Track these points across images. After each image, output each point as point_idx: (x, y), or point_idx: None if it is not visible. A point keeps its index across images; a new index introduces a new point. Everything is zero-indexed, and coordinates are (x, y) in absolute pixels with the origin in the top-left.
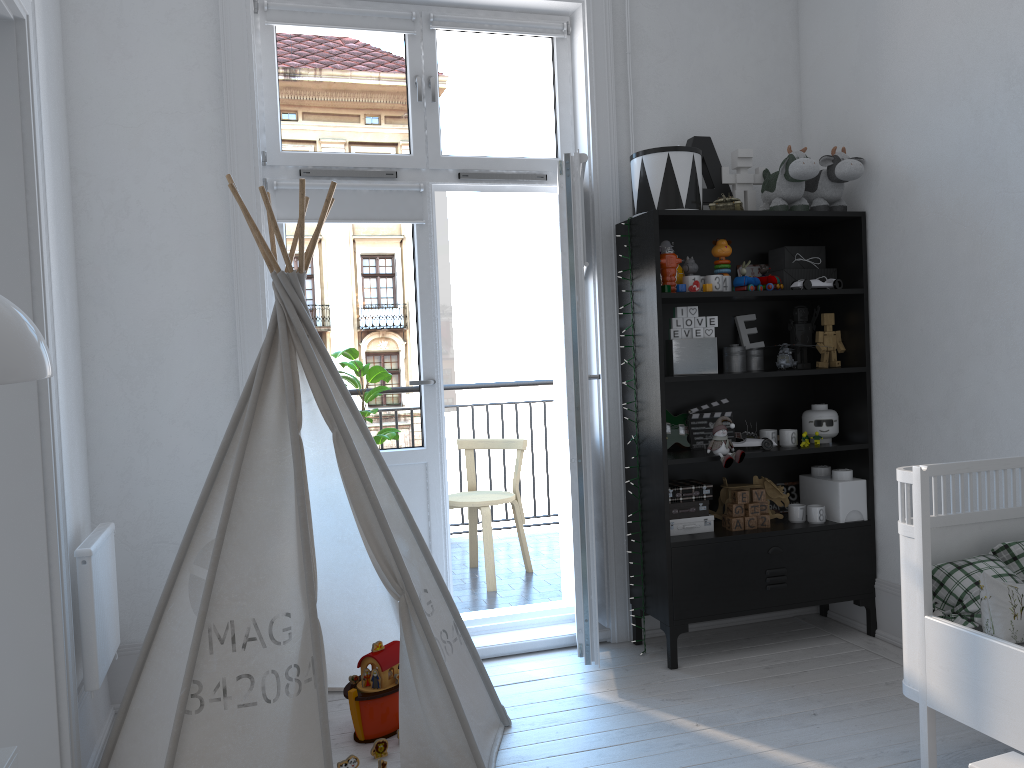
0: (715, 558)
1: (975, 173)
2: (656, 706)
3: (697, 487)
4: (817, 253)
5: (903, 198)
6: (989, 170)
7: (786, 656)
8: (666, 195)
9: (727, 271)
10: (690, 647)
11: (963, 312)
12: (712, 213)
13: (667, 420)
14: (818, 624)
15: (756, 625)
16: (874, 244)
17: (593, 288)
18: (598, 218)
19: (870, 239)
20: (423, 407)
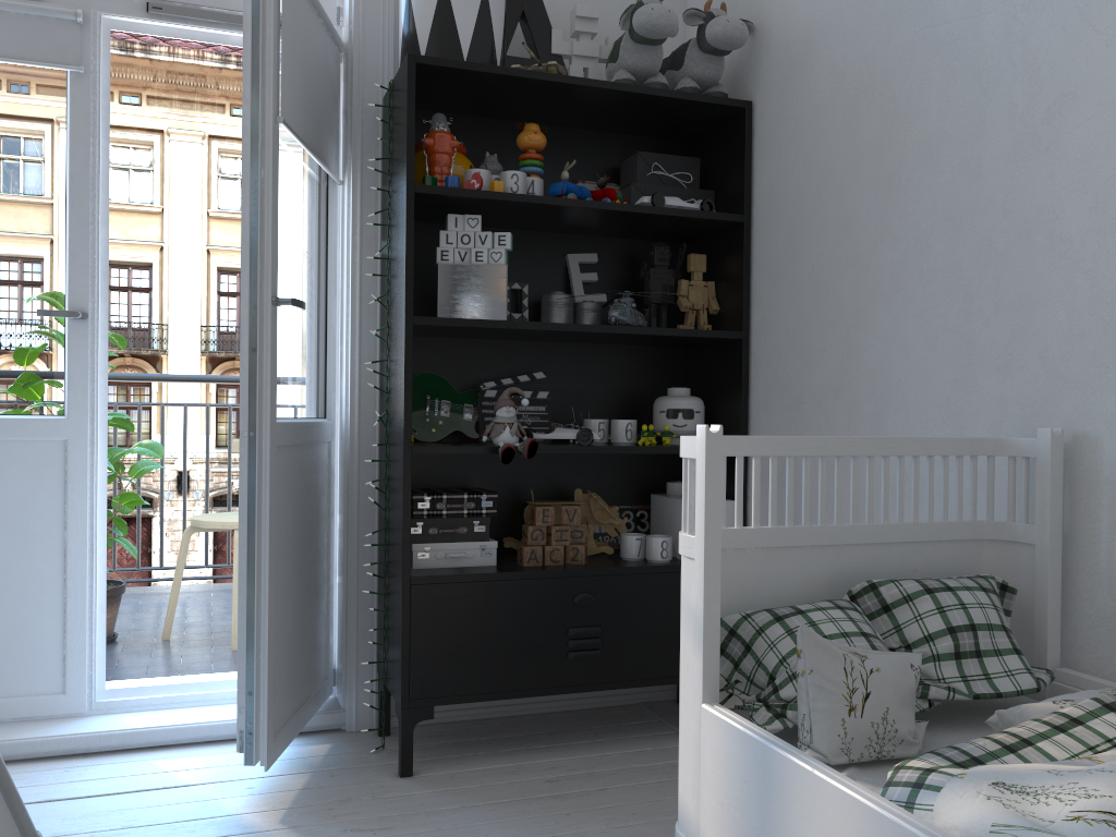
0: (485, 605)
1: (889, 8)
2: None
3: (472, 496)
4: (688, 167)
5: (798, 71)
6: None
7: (591, 763)
8: (438, 40)
9: (536, 170)
10: (457, 743)
11: (866, 231)
12: (507, 72)
13: (447, 397)
14: (667, 716)
15: (578, 714)
16: (761, 148)
17: (347, 193)
18: (358, 87)
19: (757, 142)
20: (66, 354)
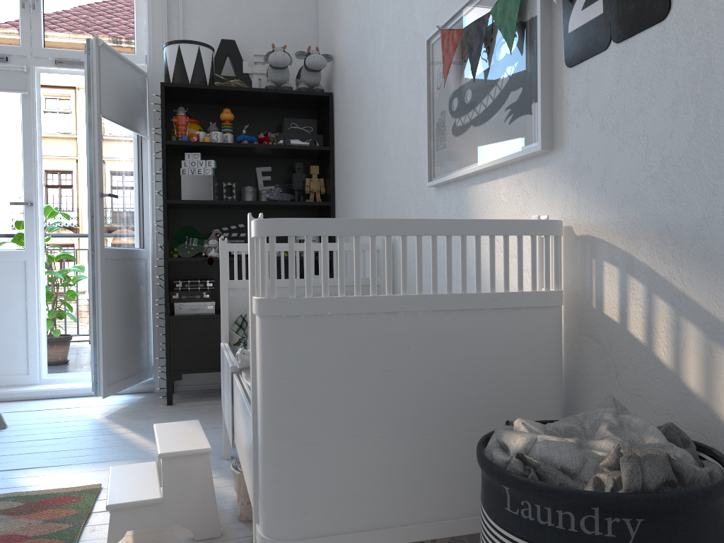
0: (205, 329)
1: (359, 55)
2: (120, 422)
3: (202, 281)
4: (310, 124)
5: (342, 80)
6: (362, 52)
7: None
8: (177, 74)
9: (228, 130)
10: (202, 395)
11: (357, 155)
12: (208, 87)
13: (196, 237)
14: None
15: None
16: (335, 115)
17: (148, 143)
18: (152, 94)
19: (335, 112)
20: (24, 222)
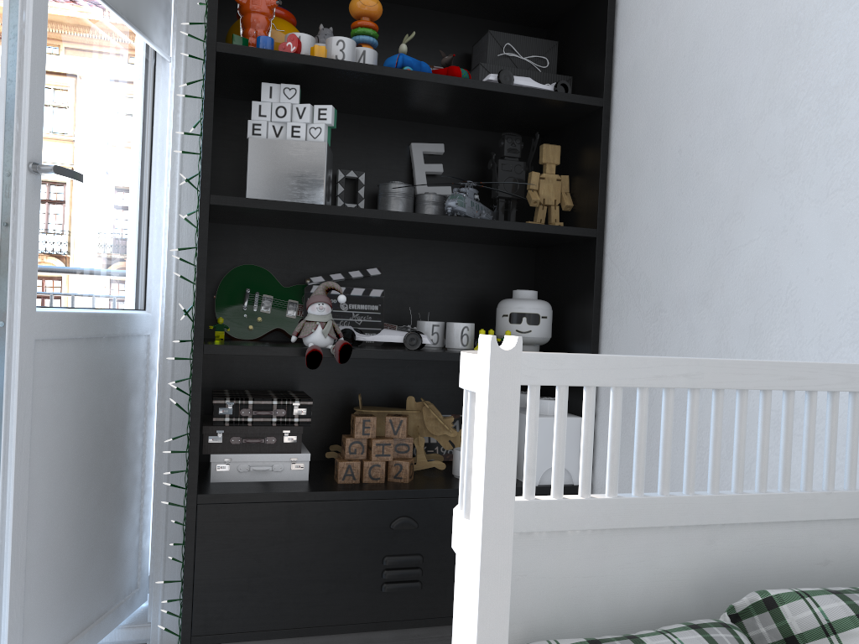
0: (286, 529)
1: None
2: None
3: (283, 402)
4: (544, 51)
5: None
6: None
7: None
8: None
9: (368, 40)
10: None
11: (750, 99)
12: None
13: (270, 292)
14: None
15: (406, 635)
16: (625, 23)
17: (171, 68)
18: None
19: (620, 17)
20: None
